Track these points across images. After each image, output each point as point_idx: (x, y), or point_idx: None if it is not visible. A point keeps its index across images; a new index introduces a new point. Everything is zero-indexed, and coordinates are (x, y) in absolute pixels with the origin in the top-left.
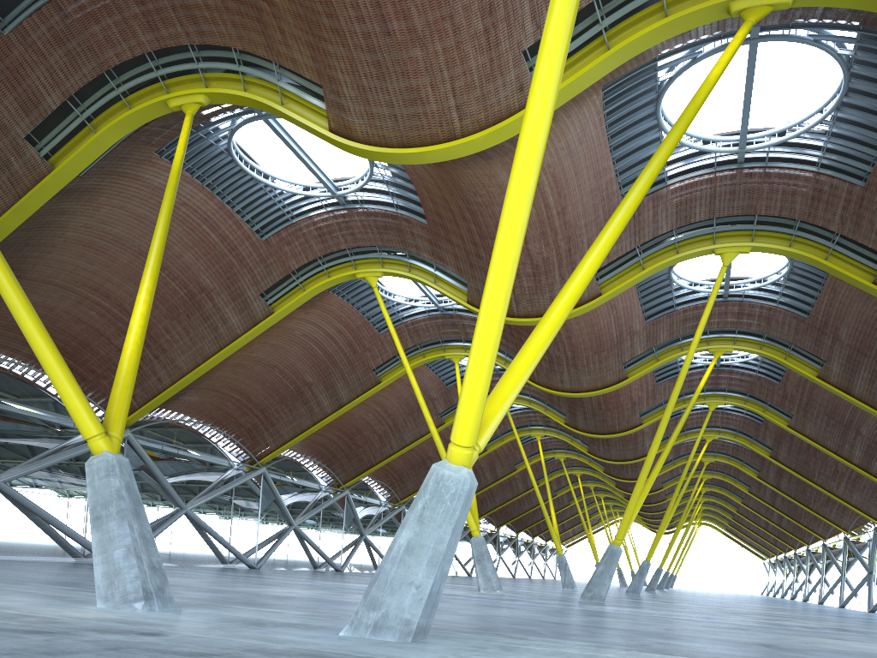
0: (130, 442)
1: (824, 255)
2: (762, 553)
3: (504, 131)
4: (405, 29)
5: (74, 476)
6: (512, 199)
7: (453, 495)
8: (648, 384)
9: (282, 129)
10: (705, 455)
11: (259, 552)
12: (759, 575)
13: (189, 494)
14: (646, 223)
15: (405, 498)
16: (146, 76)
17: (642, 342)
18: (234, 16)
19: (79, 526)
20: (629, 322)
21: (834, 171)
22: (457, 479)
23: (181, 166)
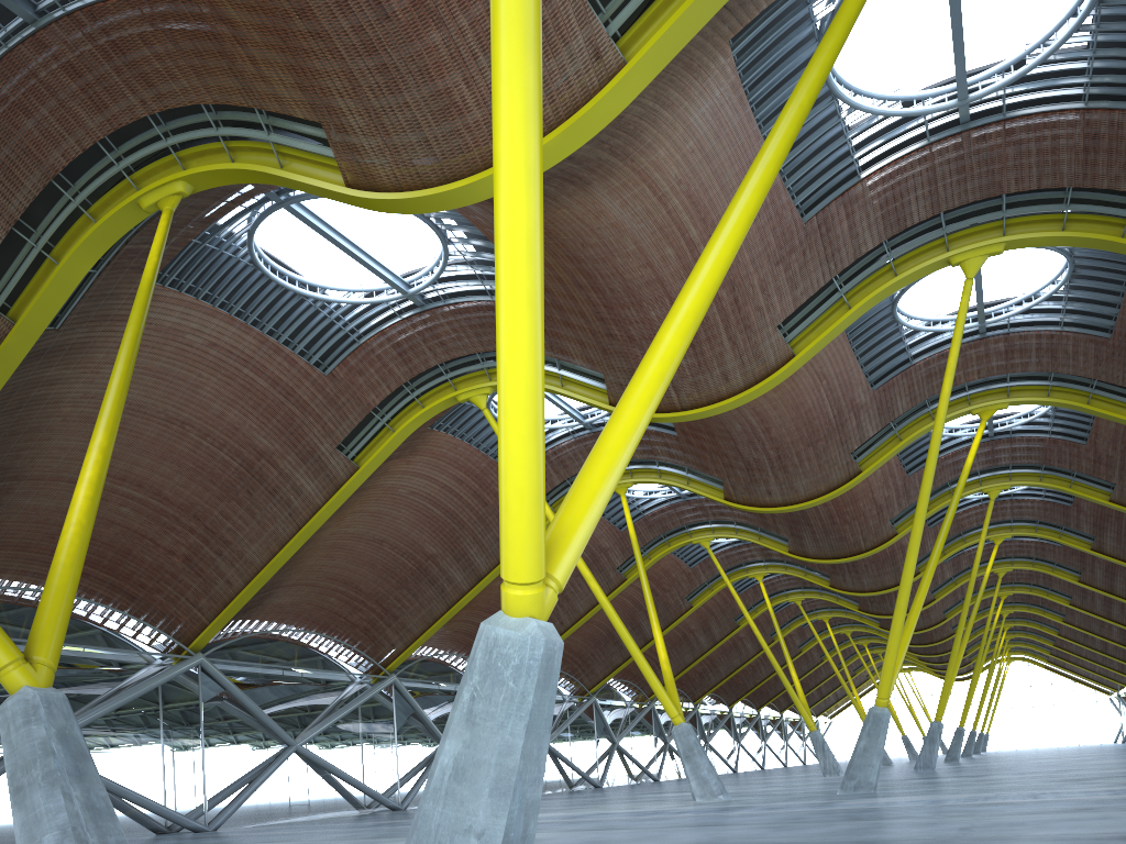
0: (205, 669)
1: (1119, 231)
2: (1106, 686)
3: (585, 124)
4: (407, 2)
5: (135, 725)
6: (502, 122)
7: (517, 669)
8: (896, 477)
9: (314, 217)
10: (997, 564)
11: (402, 787)
12: (1106, 716)
13: (298, 725)
14: (840, 240)
15: (594, 686)
16: (106, 174)
17: (873, 418)
18: (191, 57)
19: (150, 789)
20: (849, 393)
21: (1112, 101)
22: (520, 640)
23: (153, 277)
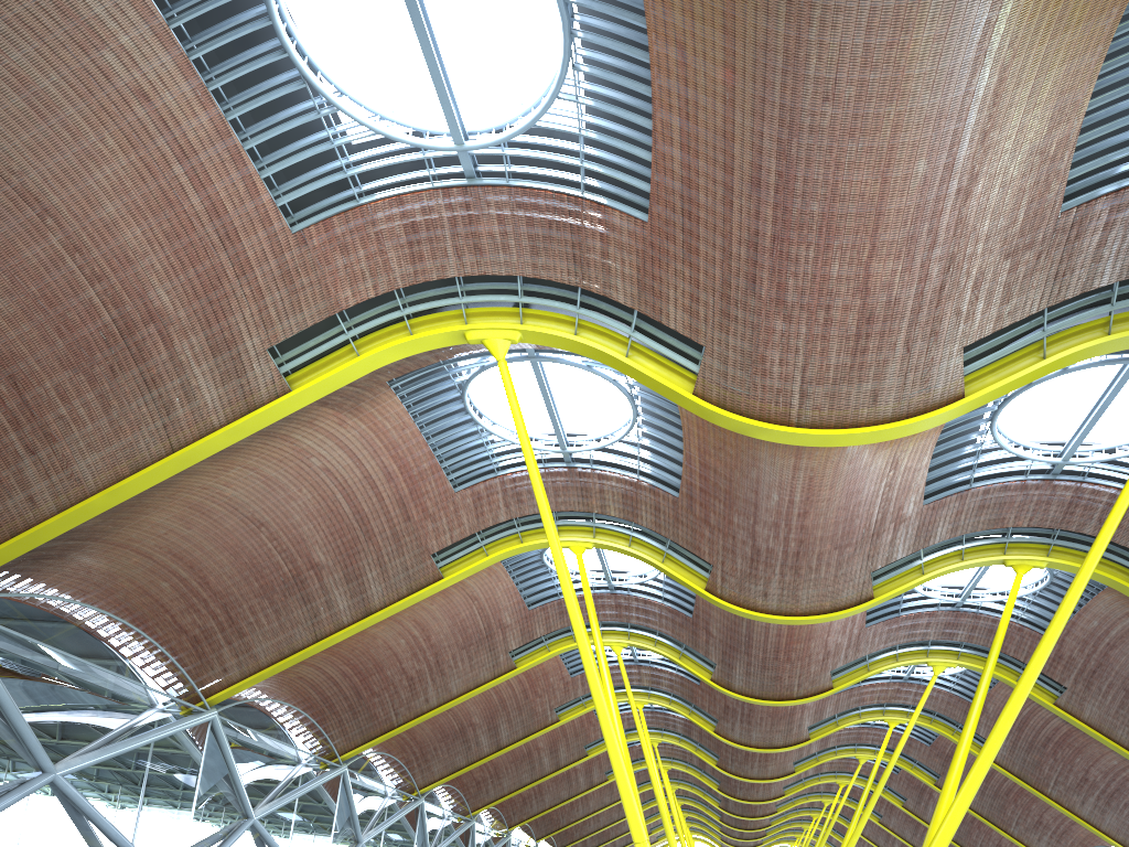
0: None
1: None
2: None
3: None
4: None
5: None
6: None
7: None
8: (855, 624)
9: None
10: (861, 749)
11: None
12: None
13: (64, 746)
14: (1081, 258)
15: (426, 786)
16: None
17: (909, 538)
18: None
19: None
20: (902, 499)
21: None
22: None
23: None
